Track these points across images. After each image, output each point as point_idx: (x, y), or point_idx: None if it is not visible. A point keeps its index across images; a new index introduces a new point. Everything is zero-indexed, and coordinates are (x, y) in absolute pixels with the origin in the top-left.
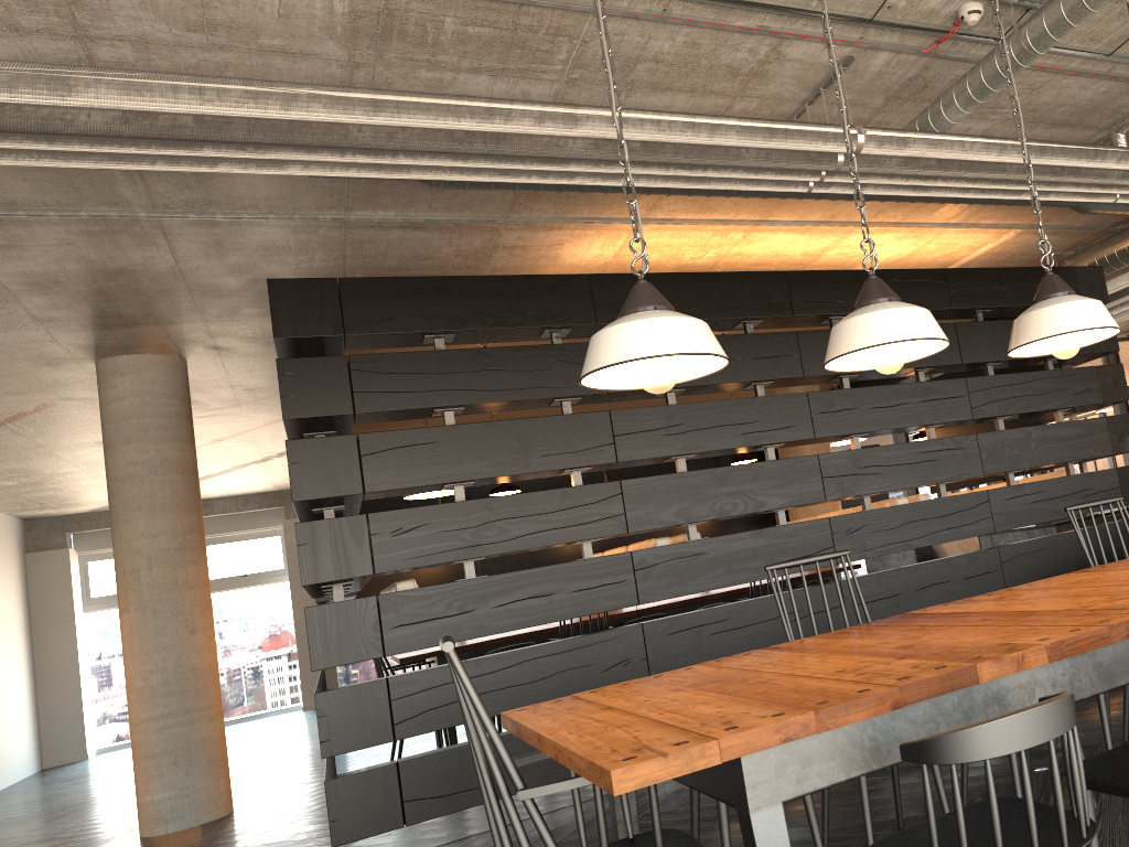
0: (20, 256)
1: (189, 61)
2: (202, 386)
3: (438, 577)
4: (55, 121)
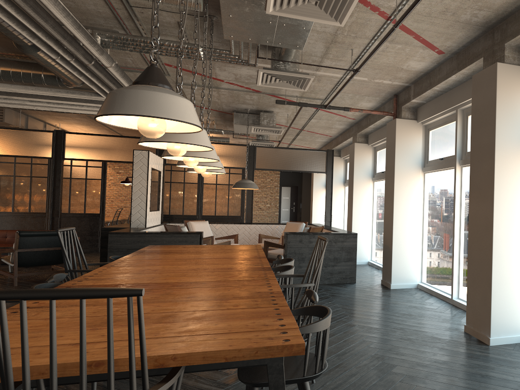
0: None
1: None
2: None
3: None
4: None
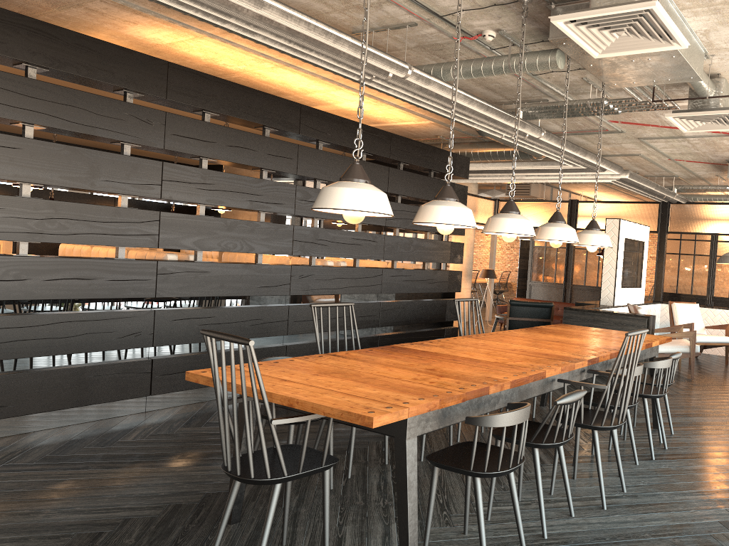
0: None
1: None
2: None
3: None
4: None
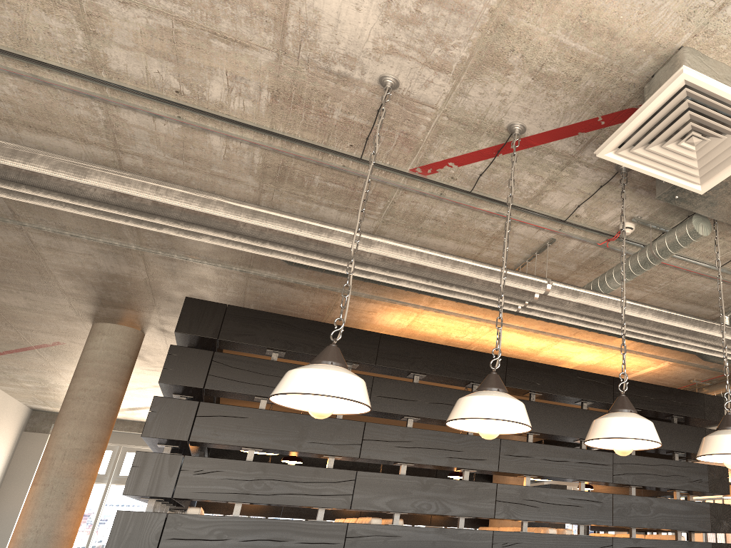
0: (62, 256)
1: (172, 172)
2: (151, 351)
3: (253, 509)
4: (75, 189)
